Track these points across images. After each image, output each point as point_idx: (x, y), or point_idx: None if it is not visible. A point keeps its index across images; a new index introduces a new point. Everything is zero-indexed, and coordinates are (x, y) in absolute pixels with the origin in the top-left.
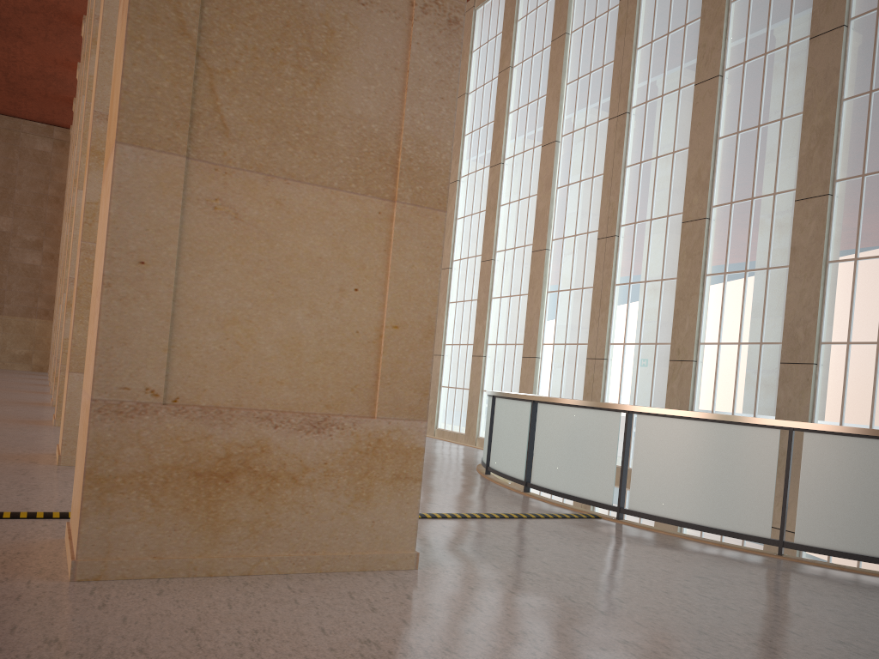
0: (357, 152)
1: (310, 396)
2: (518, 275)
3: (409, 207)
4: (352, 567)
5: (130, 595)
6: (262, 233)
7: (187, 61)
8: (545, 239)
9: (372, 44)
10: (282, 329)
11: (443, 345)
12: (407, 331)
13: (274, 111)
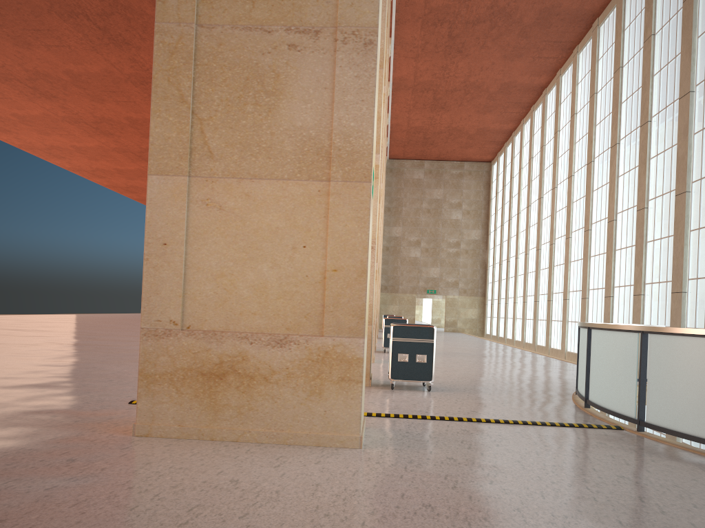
0: (300, 151)
1: (275, 322)
2: (666, 218)
3: (341, 183)
4: (309, 443)
5: (149, 445)
6: (237, 216)
7: (185, 117)
8: (685, 183)
9: (307, 76)
10: (254, 278)
11: (612, 287)
12: (344, 273)
13: (241, 136)
